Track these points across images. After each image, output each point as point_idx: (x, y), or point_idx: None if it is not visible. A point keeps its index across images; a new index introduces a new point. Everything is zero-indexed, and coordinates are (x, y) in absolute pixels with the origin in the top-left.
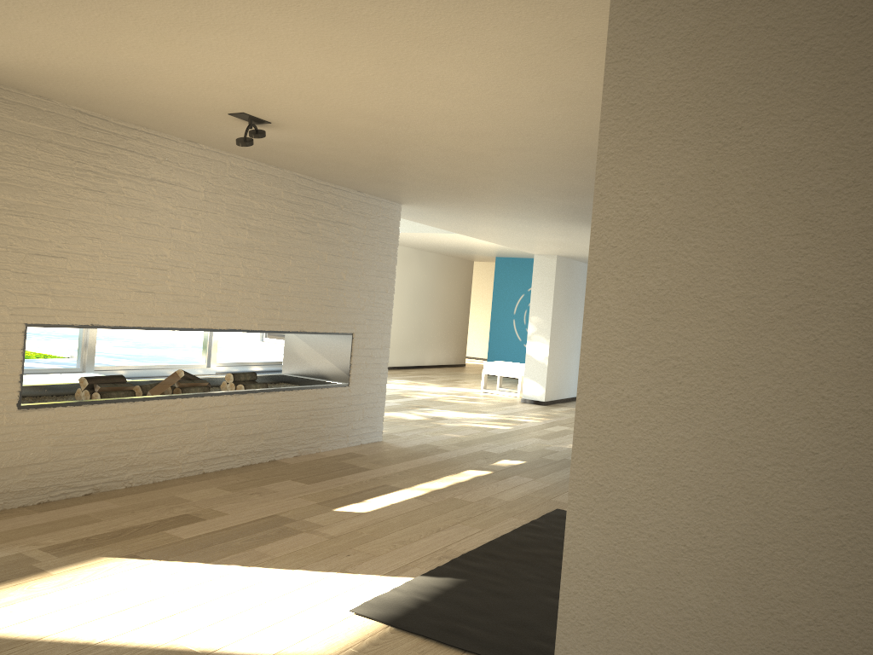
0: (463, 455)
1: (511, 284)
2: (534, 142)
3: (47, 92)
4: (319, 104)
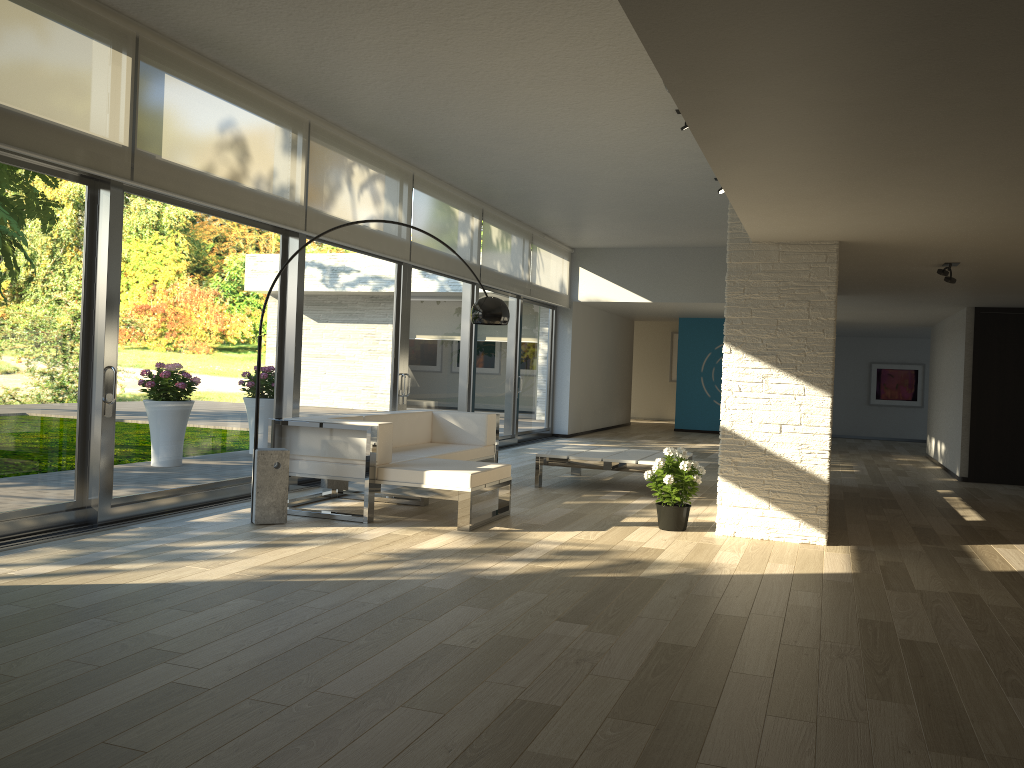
0: (906, 489)
1: (697, 343)
2: None
3: (853, 253)
4: None
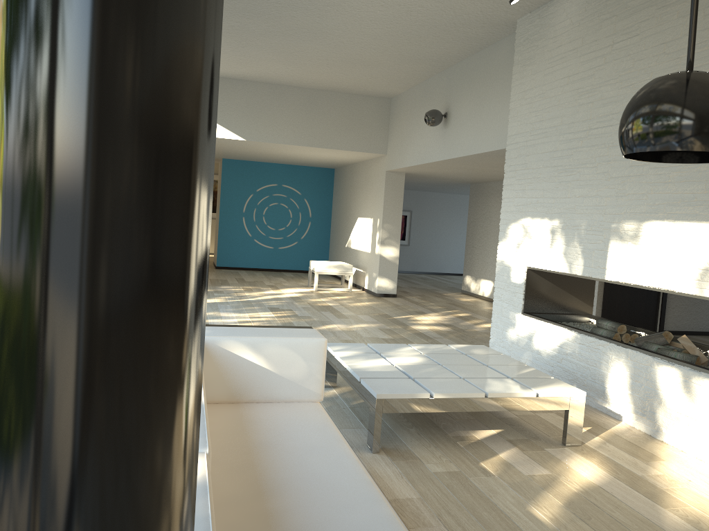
0: None
1: (240, 184)
2: None
3: None
4: None
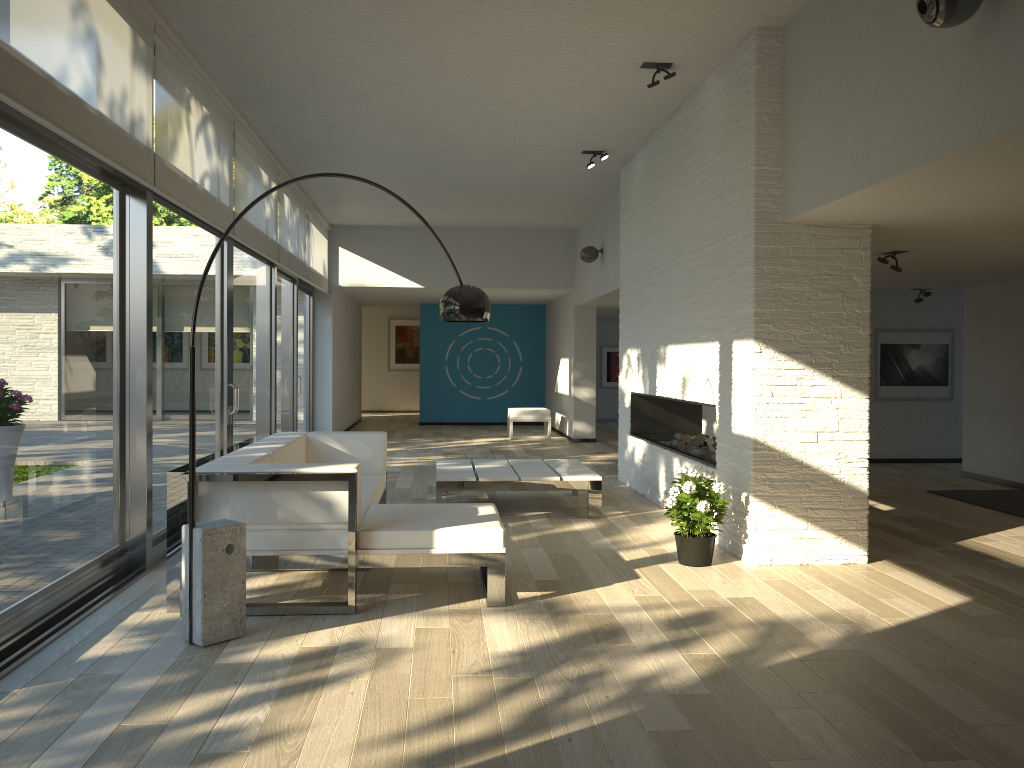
0: None
1: (440, 330)
2: (989, 265)
3: None
4: (974, 251)
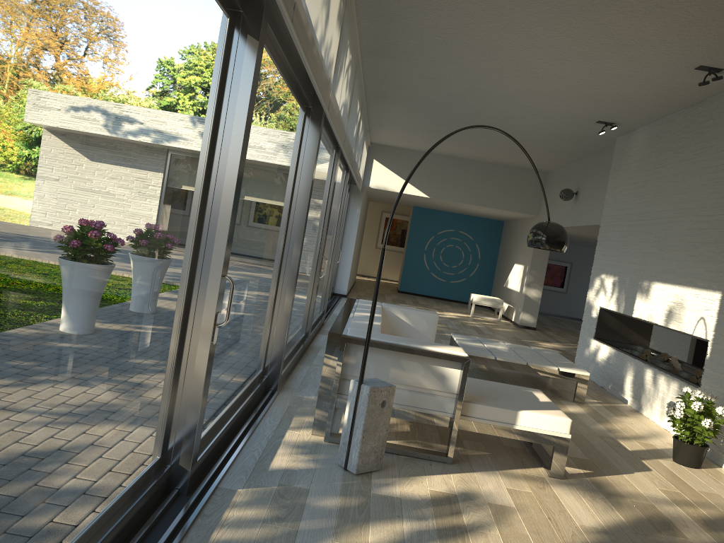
0: None
1: (425, 228)
2: None
3: None
4: None
